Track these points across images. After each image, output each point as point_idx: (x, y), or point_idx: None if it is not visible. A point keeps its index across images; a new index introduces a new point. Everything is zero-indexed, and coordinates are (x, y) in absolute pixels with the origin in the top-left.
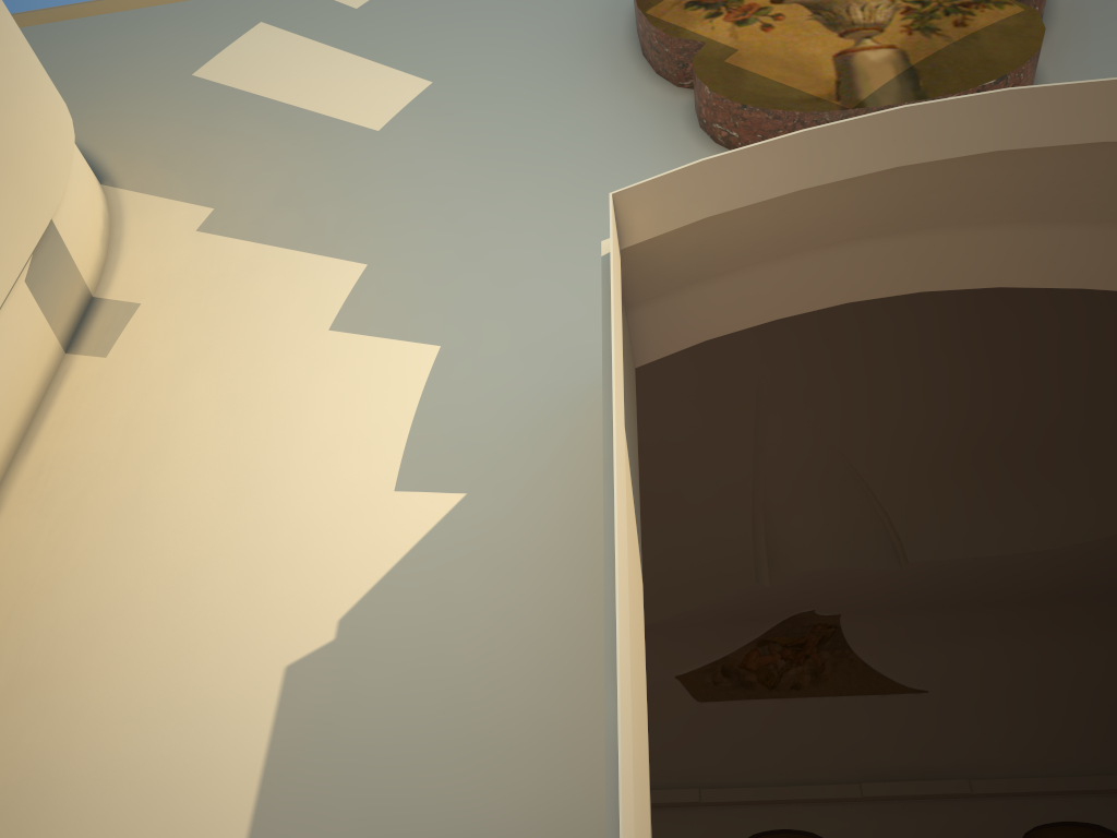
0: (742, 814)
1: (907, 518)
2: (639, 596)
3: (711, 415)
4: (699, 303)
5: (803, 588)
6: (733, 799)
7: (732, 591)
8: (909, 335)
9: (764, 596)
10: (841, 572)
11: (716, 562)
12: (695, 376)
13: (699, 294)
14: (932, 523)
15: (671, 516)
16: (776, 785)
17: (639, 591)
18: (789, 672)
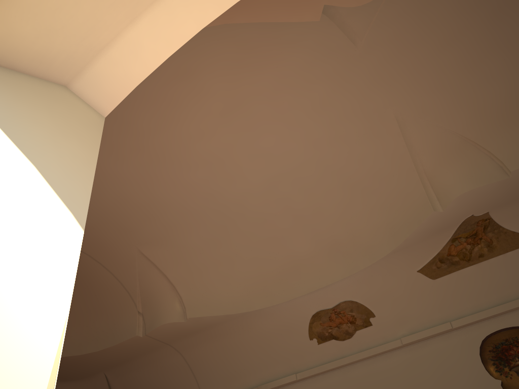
0: (477, 328)
1: (502, 150)
2: (59, 239)
3: (379, 139)
4: (112, 66)
5: (461, 206)
6: (469, 321)
7: (425, 220)
8: (461, 58)
9: (442, 217)
10: (476, 190)
11: (412, 209)
12: (362, 124)
13: (106, 61)
14: (516, 147)
15: (382, 195)
16: (490, 308)
17: (61, 237)
18: (474, 250)
